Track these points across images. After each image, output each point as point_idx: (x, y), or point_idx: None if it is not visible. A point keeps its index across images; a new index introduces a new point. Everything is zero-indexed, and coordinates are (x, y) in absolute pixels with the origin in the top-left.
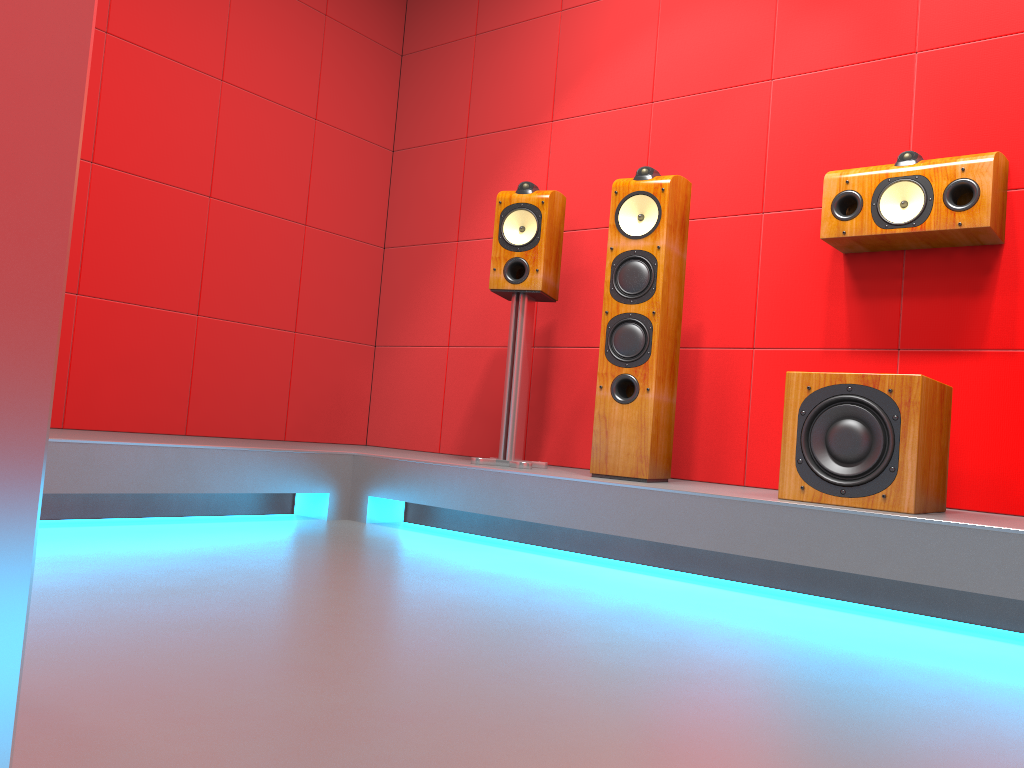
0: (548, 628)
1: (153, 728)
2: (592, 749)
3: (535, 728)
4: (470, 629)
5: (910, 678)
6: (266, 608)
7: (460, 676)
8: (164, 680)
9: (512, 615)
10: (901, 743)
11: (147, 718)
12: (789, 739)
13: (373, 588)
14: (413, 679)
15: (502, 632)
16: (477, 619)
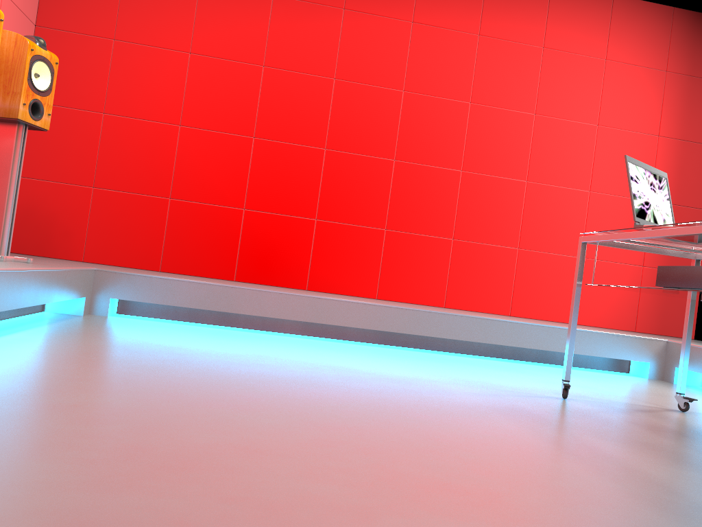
0: (213, 412)
1: (524, 437)
2: (376, 396)
3: (379, 402)
4: (270, 426)
5: (148, 363)
6: (385, 481)
7: (360, 416)
8: (511, 451)
9: (195, 423)
10: (266, 371)
11: (525, 440)
12: (299, 380)
13: (209, 477)
14: (386, 421)
15: (256, 419)
16: (237, 428)
